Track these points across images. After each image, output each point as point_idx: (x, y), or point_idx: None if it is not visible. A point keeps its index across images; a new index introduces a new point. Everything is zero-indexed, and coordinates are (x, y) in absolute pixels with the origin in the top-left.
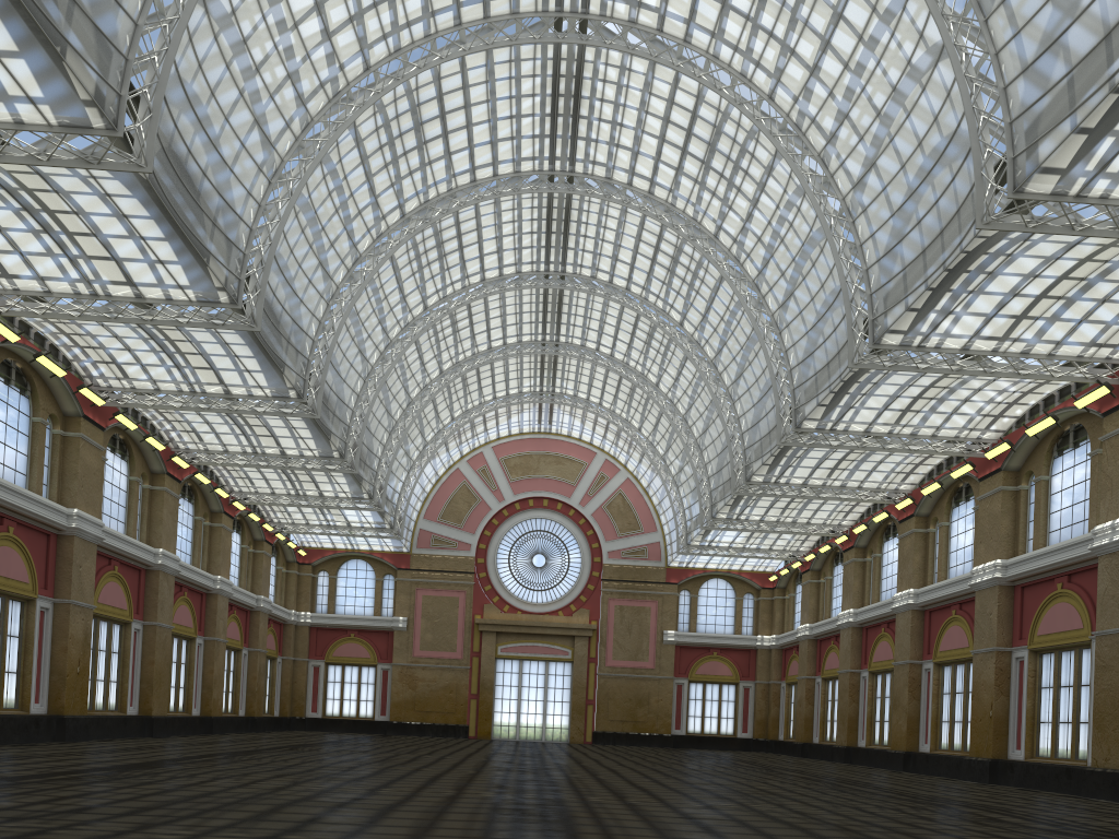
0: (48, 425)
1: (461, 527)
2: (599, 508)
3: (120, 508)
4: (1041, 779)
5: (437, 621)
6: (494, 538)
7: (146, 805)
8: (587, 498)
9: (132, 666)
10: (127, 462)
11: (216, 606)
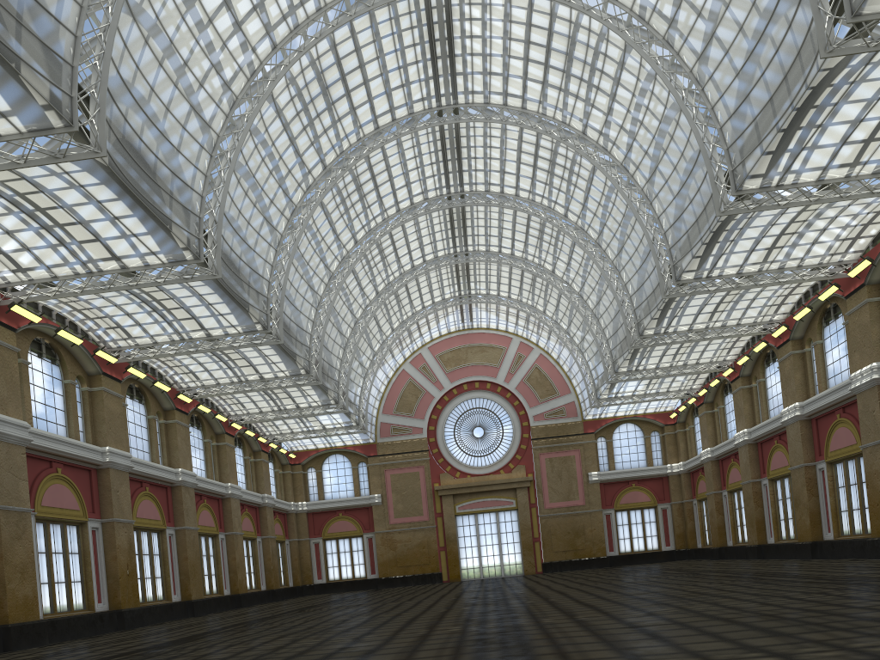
0: (77, 385)
1: (413, 415)
2: (521, 382)
3: (144, 441)
4: None
5: (405, 493)
6: (440, 420)
7: None
8: (510, 376)
9: (171, 564)
10: (144, 405)
11: (231, 507)
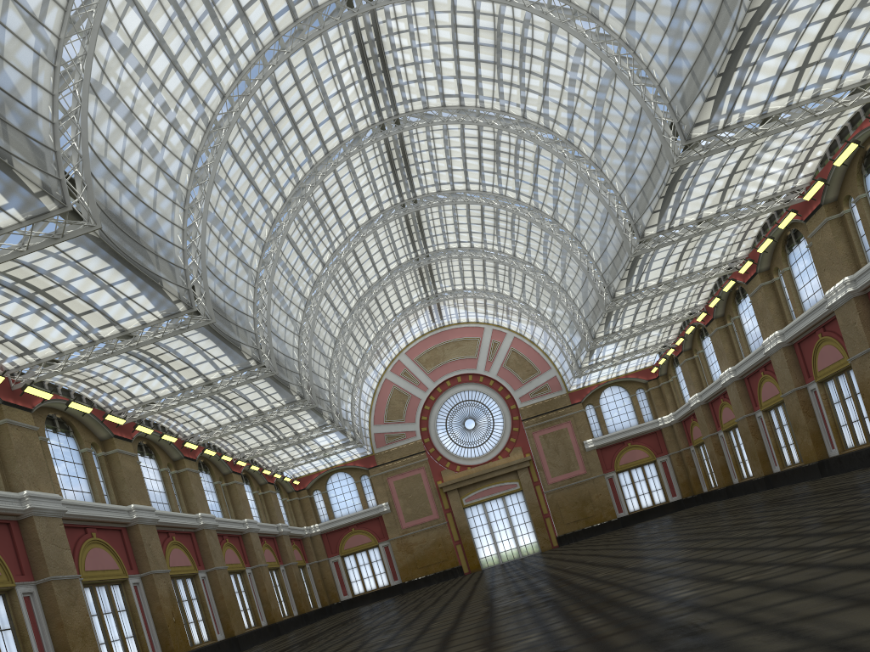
0: (93, 451)
1: (403, 420)
2: (501, 368)
3: (161, 494)
4: None
5: (411, 496)
6: (430, 419)
7: None
8: (489, 364)
9: (209, 605)
10: (154, 459)
11: (251, 542)
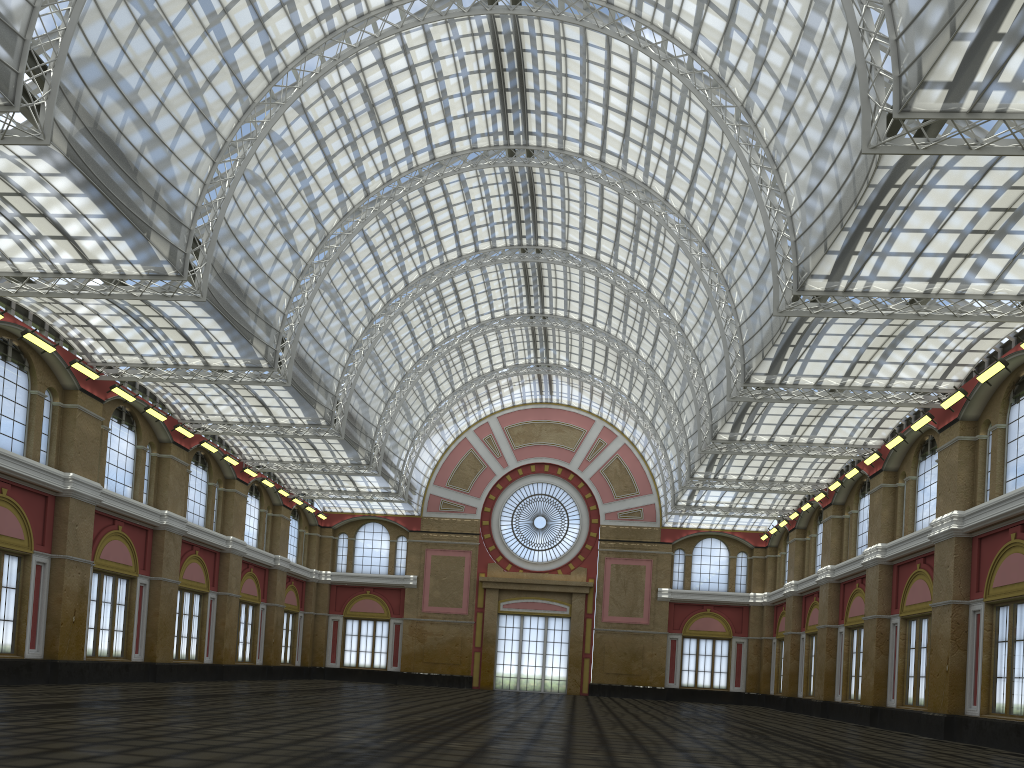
0: (48, 398)
1: (468, 491)
2: (597, 472)
3: (127, 474)
4: (993, 736)
5: (445, 579)
6: (498, 501)
7: None
8: (585, 463)
9: (138, 617)
10: (134, 432)
11: (229, 564)
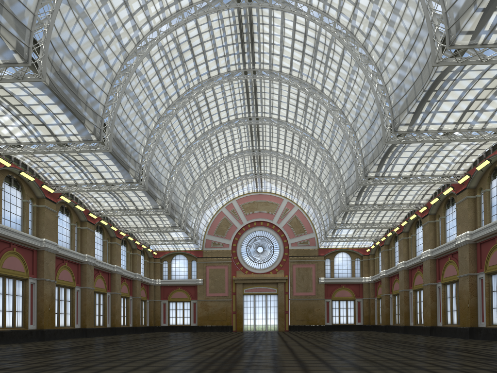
0: (30, 203)
1: (224, 237)
2: (286, 224)
3: (67, 237)
4: (494, 335)
5: (216, 279)
6: (239, 240)
7: (39, 365)
8: (280, 220)
9: (76, 307)
10: (69, 217)
11: (115, 278)
